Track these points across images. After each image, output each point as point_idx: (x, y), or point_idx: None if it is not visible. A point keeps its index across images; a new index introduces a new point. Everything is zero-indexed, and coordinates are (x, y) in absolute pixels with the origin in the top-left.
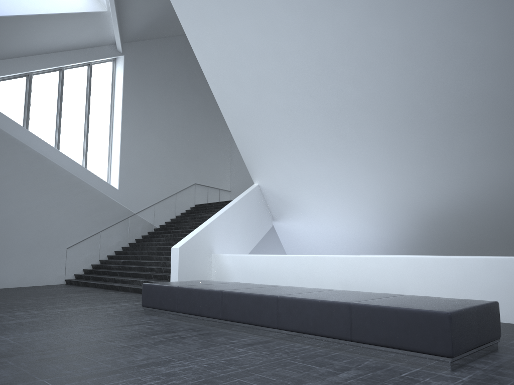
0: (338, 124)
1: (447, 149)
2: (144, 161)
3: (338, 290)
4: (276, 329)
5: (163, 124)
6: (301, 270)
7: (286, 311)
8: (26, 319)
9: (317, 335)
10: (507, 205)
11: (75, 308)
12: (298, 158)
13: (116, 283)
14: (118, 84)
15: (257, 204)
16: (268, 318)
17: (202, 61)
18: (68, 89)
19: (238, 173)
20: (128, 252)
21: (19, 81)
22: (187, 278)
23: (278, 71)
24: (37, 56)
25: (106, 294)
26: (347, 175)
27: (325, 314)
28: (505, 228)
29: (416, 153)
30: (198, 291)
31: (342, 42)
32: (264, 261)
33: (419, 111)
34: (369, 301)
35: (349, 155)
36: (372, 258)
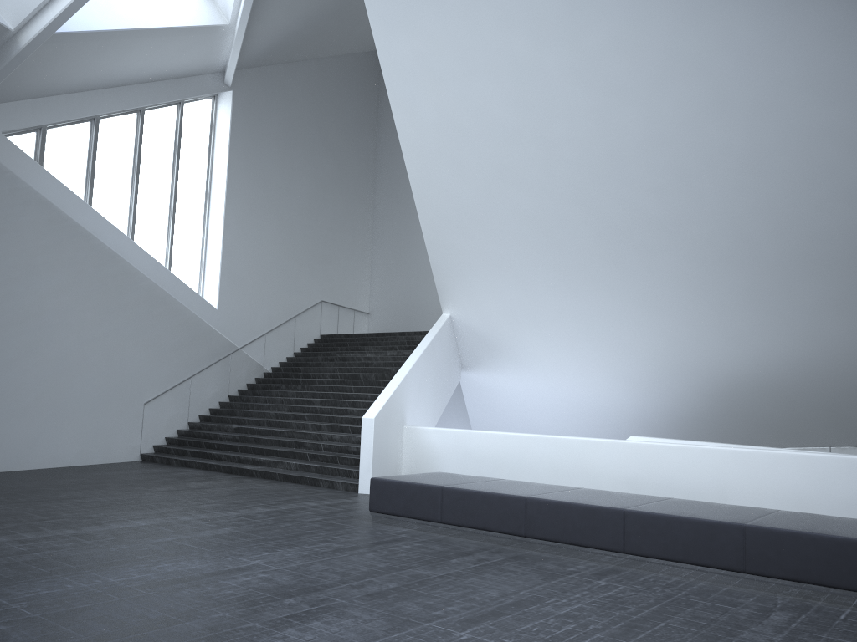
0: (614, 245)
1: (778, 298)
2: (254, 263)
3: (676, 499)
4: (622, 553)
5: (282, 204)
6: (562, 459)
7: (640, 530)
8: (215, 528)
9: (690, 563)
10: (849, 379)
11: (250, 510)
12: (534, 284)
13: (241, 464)
14: (220, 138)
15: (448, 346)
16: (608, 538)
17: (404, 129)
18: (148, 144)
19: (383, 285)
20: (237, 412)
21: (80, 129)
22: (381, 463)
23: (536, 162)
24: (113, 90)
25: (246, 483)
26: (610, 316)
27: (704, 536)
28: (838, 409)
29: (730, 297)
30: (481, 494)
31: (653, 138)
32: (498, 442)
33: (750, 244)
34: (759, 521)
35: (620, 289)
36: (677, 448)
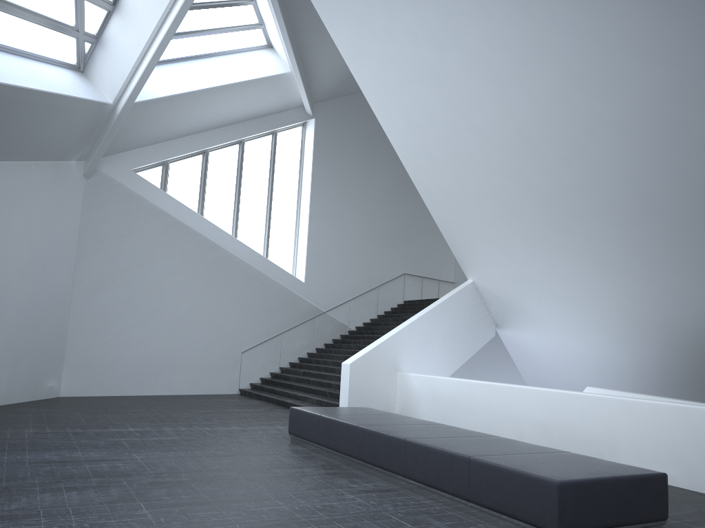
0: (554, 212)
1: (696, 252)
2: (337, 246)
3: (495, 437)
4: (403, 477)
5: (363, 199)
6: (495, 403)
7: (413, 458)
8: (169, 436)
9: (439, 489)
10: None
11: (224, 428)
12: (514, 251)
13: (289, 398)
14: (307, 154)
15: (470, 307)
16: (396, 463)
17: (389, 133)
18: (248, 165)
19: None
20: (312, 360)
21: (195, 160)
22: (361, 401)
23: (475, 147)
24: (214, 131)
25: (272, 411)
26: (577, 276)
27: (447, 466)
28: None
29: (658, 254)
30: (337, 422)
31: (541, 115)
32: (454, 387)
33: (651, 201)
34: (499, 456)
35: (574, 251)
36: (577, 396)
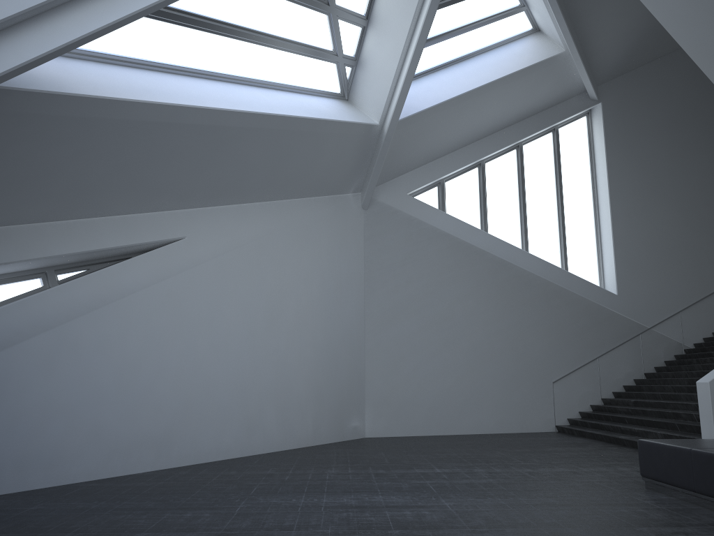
0: None
1: None
2: (653, 247)
3: None
4: None
5: (678, 186)
6: None
7: None
8: (482, 478)
9: None
10: None
11: (549, 469)
12: None
13: (622, 434)
14: (597, 145)
15: None
16: None
17: None
18: (530, 170)
19: None
20: (643, 387)
21: (471, 175)
22: None
23: None
24: (487, 138)
25: (605, 450)
26: None
27: None
28: None
29: None
30: None
31: None
32: None
33: None
34: None
35: None
36: None
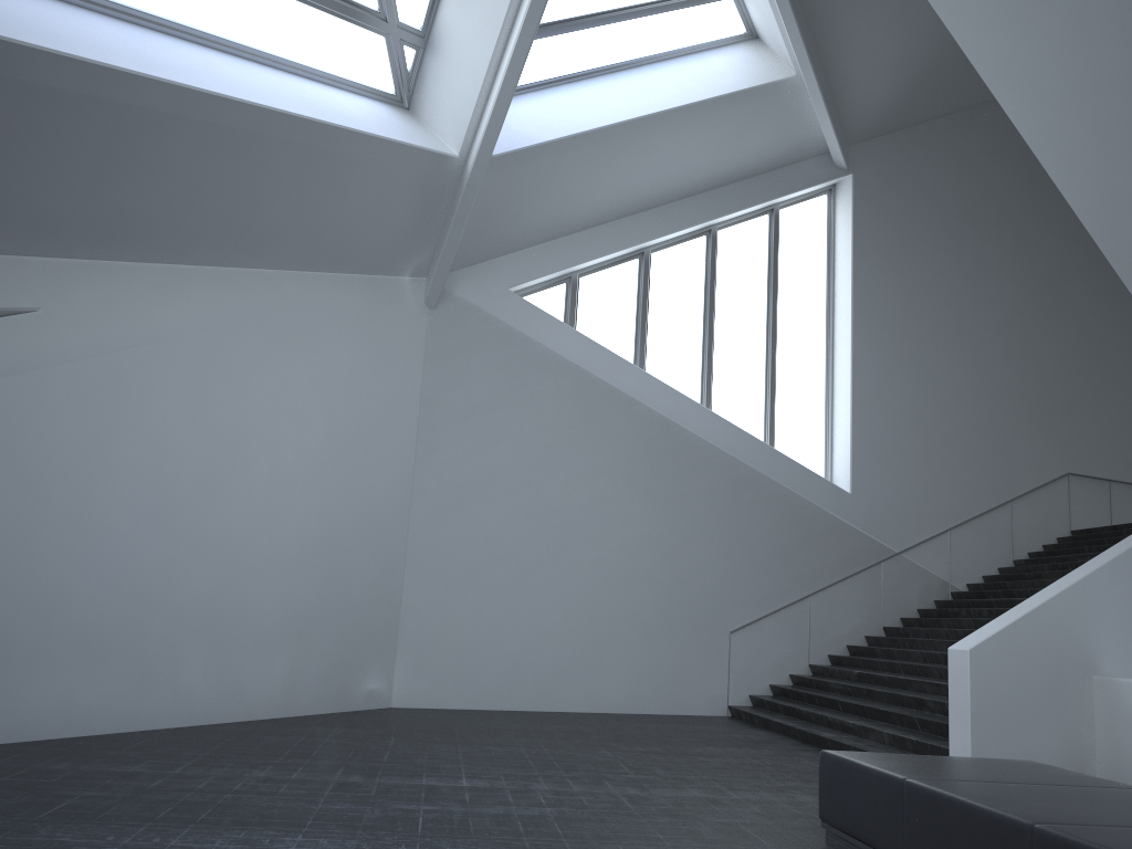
0: None
1: None
2: (915, 420)
3: None
4: None
5: (963, 325)
6: None
7: None
8: (533, 806)
9: None
10: None
11: (671, 791)
12: None
13: (829, 730)
14: (841, 244)
15: None
16: None
17: (1025, 121)
18: (726, 273)
19: None
20: (877, 650)
21: (625, 270)
22: (1006, 743)
23: None
24: (656, 211)
25: (791, 757)
26: None
27: None
28: None
29: None
30: (958, 806)
31: None
32: None
33: None
34: None
35: None
36: None
